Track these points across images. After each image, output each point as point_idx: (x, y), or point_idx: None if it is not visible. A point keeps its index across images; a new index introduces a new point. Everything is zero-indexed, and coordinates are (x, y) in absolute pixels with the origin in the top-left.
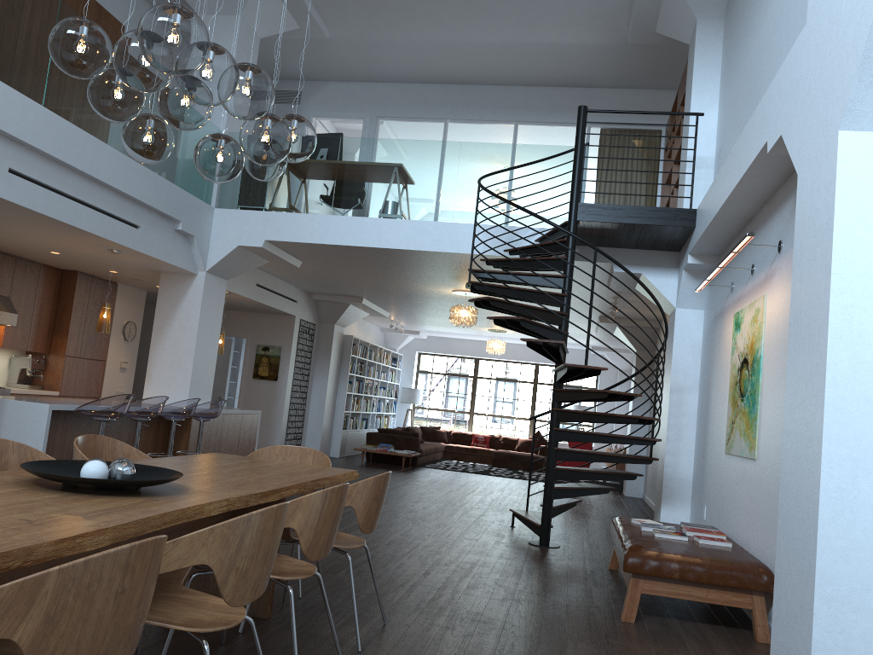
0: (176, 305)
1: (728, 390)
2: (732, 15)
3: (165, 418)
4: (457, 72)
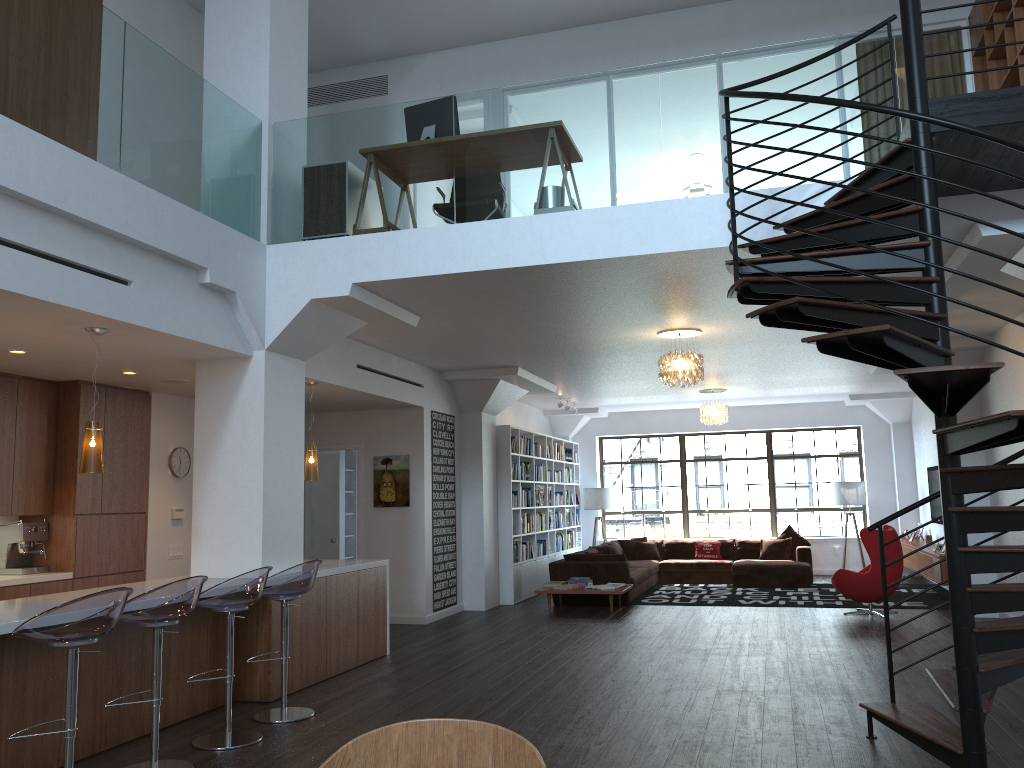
0: (226, 411)
1: None
2: None
3: (214, 610)
4: None
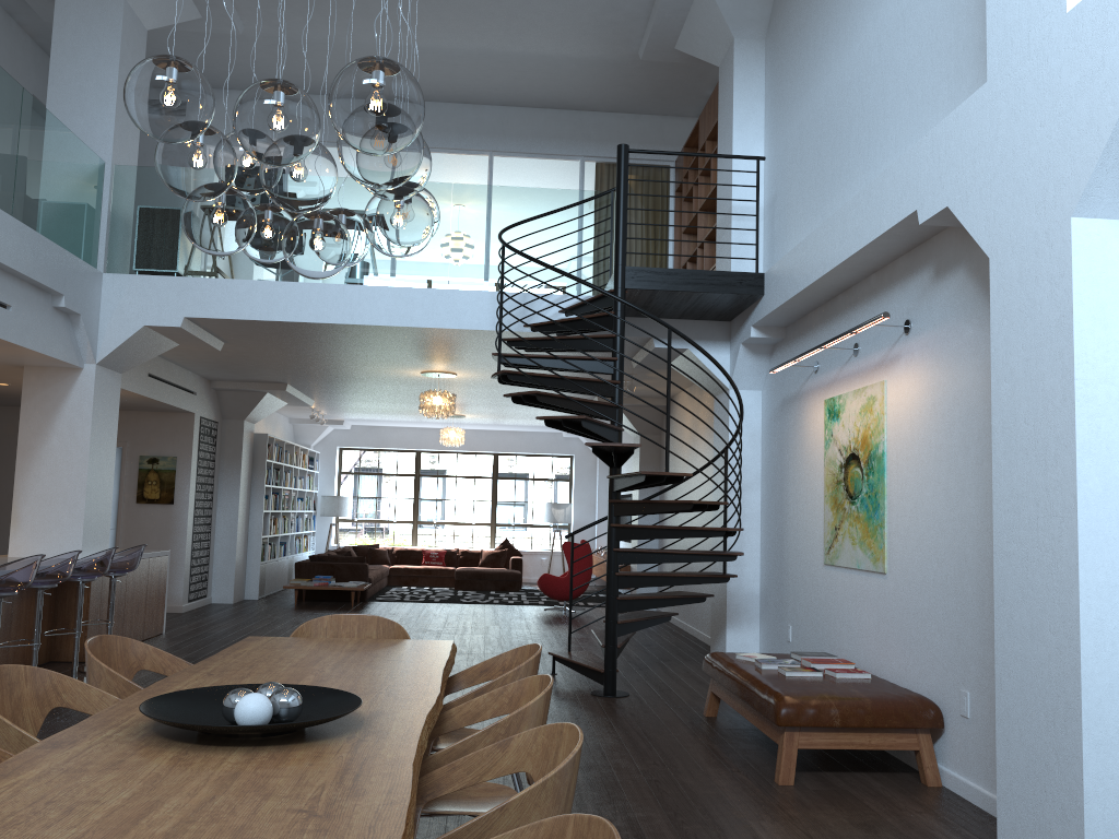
0: (53, 414)
1: (821, 489)
2: (781, 38)
3: (69, 579)
4: None
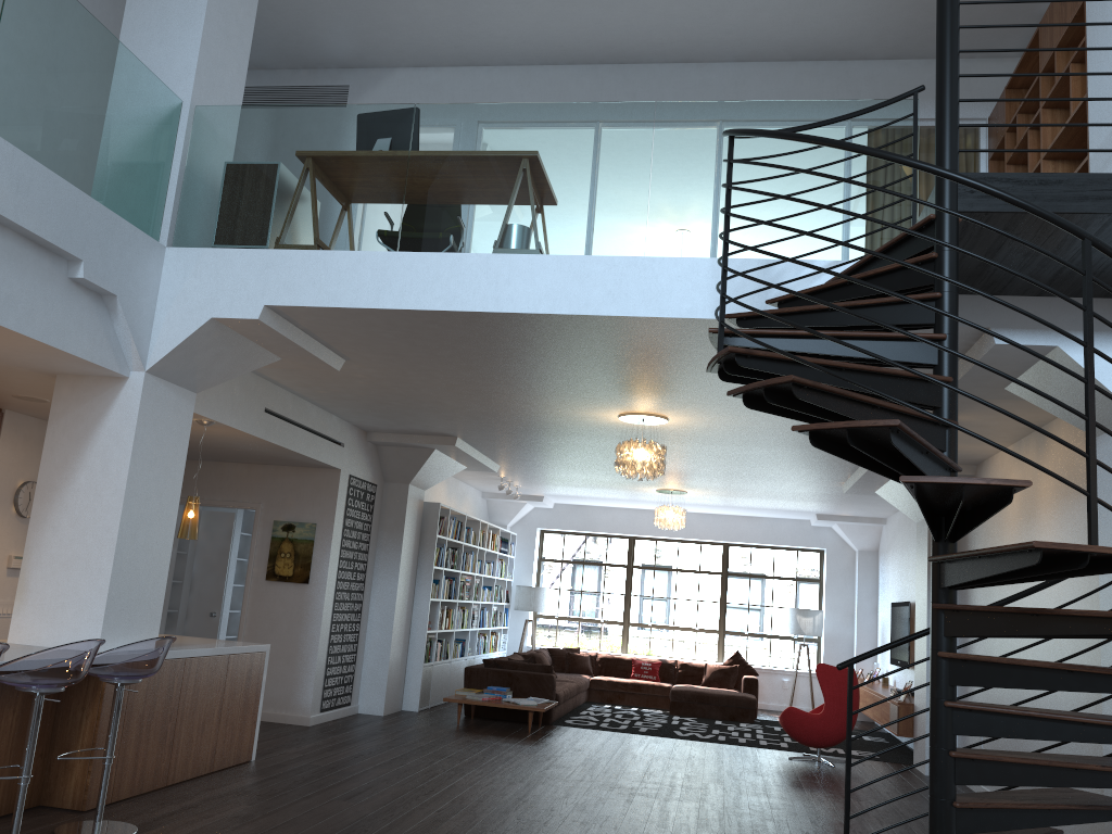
0: (85, 441)
1: None
2: None
3: (17, 688)
4: (617, 36)
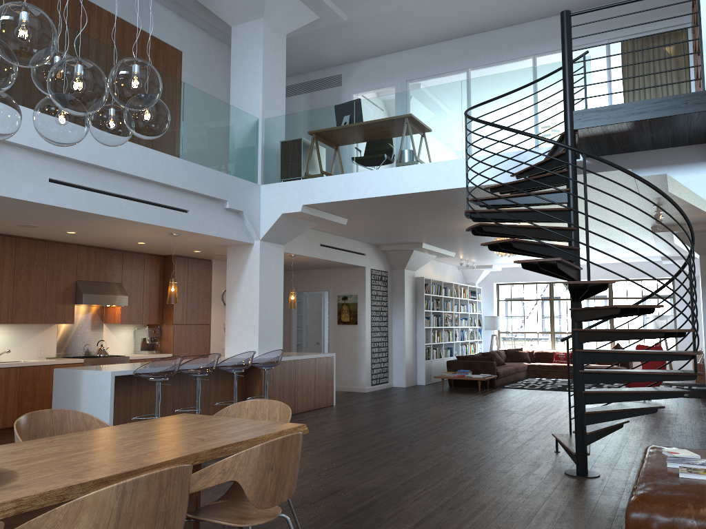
0: (241, 272)
1: None
2: None
3: (227, 371)
4: (469, 22)
